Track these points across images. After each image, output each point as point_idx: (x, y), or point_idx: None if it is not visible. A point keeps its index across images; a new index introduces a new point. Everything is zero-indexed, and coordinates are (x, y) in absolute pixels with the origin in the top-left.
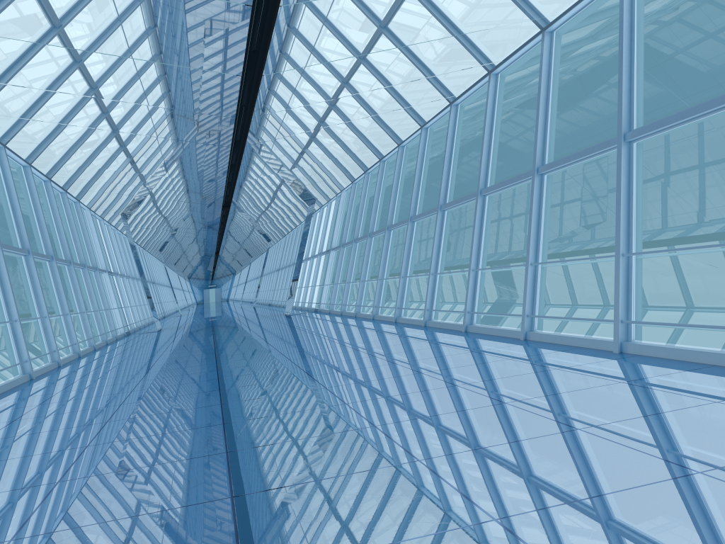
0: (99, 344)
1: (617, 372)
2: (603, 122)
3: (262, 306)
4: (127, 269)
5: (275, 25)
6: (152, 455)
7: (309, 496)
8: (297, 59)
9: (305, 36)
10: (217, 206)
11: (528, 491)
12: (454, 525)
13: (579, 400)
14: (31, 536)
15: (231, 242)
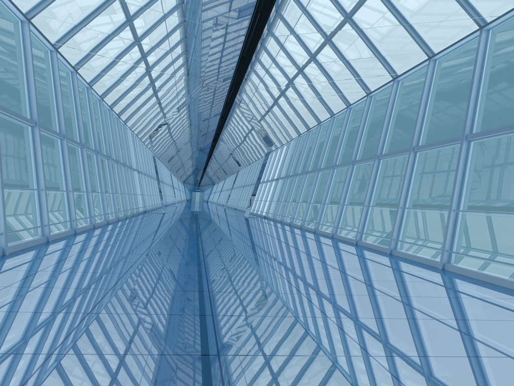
0: (129, 215)
1: (432, 277)
2: (489, 116)
3: (230, 209)
4: (149, 171)
5: (257, 46)
6: (169, 271)
7: (245, 297)
8: (268, 63)
9: (274, 52)
10: (209, 139)
11: (349, 312)
12: (309, 316)
13: (400, 285)
14: (119, 289)
15: (214, 163)
